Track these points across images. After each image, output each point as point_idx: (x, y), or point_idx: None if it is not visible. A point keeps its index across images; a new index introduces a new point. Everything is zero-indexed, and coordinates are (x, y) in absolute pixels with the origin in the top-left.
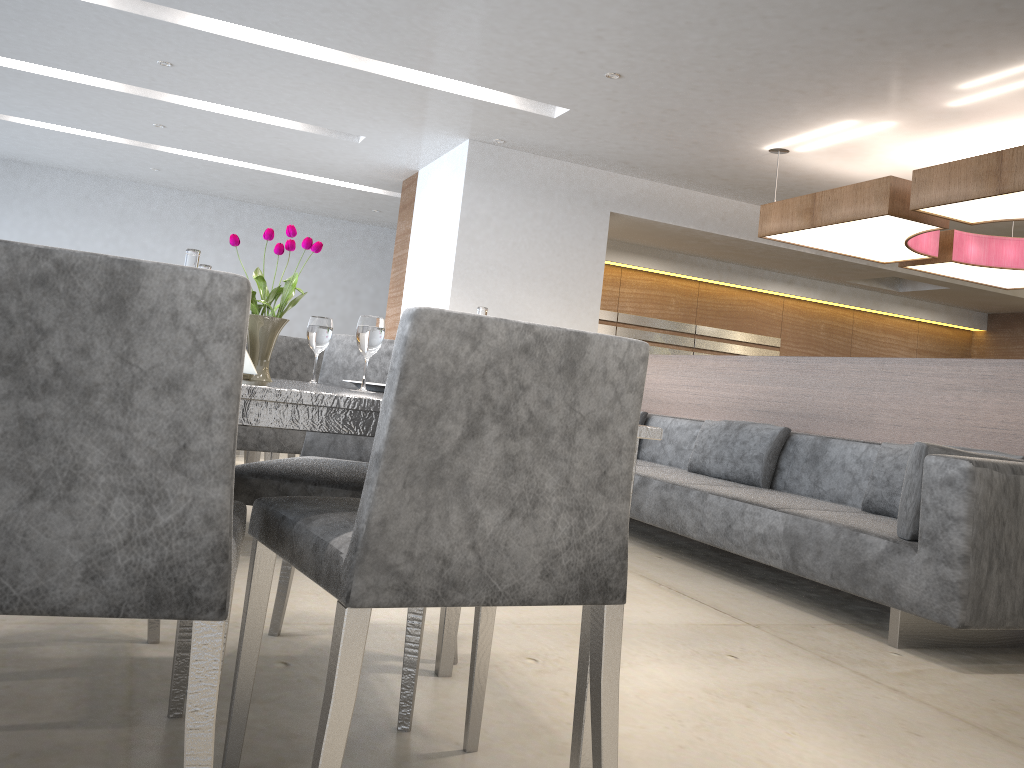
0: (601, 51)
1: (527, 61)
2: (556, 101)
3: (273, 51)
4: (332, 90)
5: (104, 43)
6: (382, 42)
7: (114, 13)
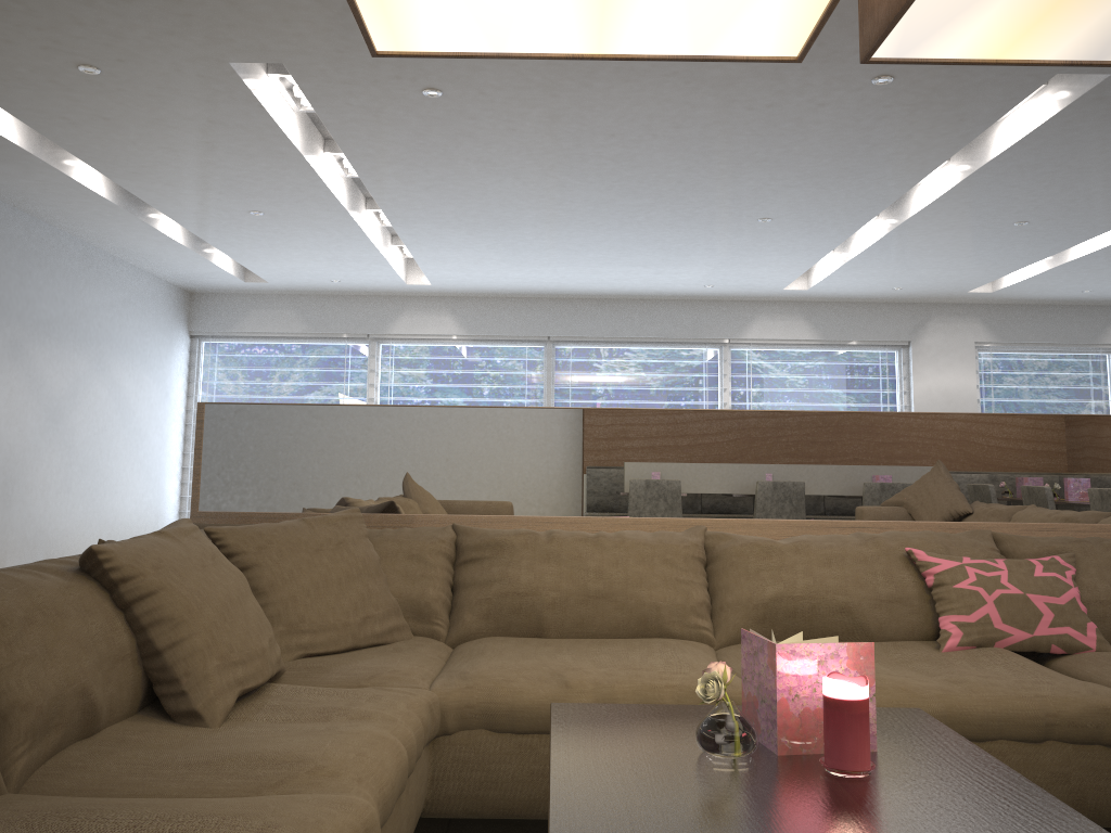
0: (807, 98)
1: (875, 119)
2: (1021, 86)
3: (946, 197)
4: (1062, 176)
5: (978, 235)
6: (880, 169)
7: (899, 232)
